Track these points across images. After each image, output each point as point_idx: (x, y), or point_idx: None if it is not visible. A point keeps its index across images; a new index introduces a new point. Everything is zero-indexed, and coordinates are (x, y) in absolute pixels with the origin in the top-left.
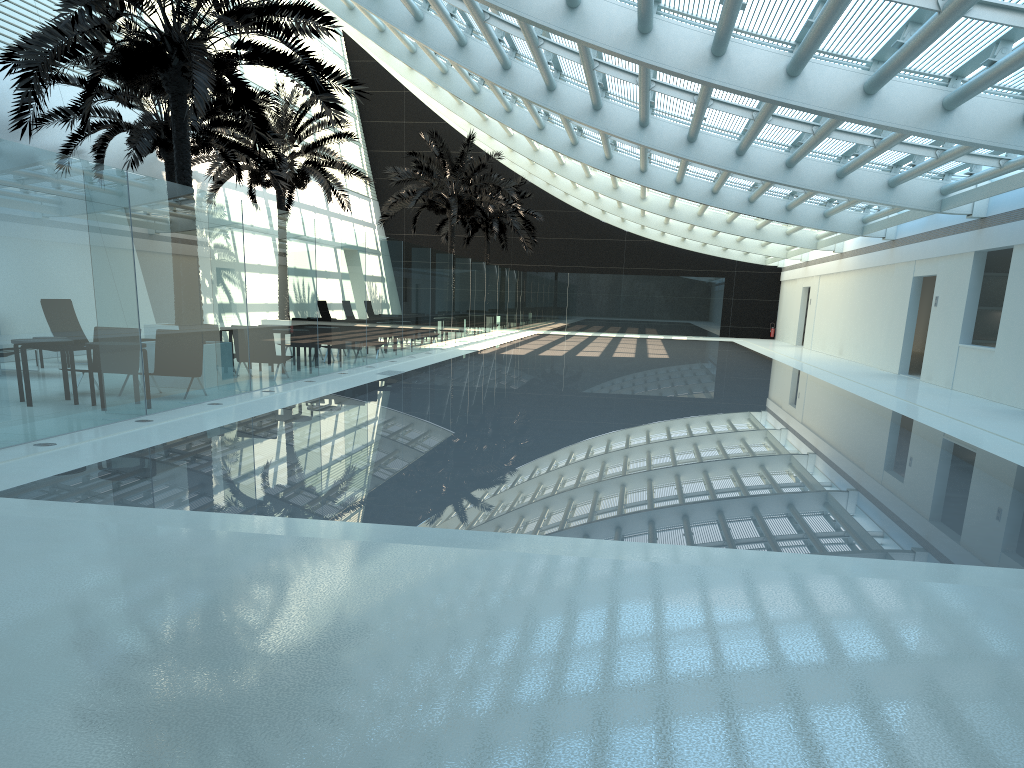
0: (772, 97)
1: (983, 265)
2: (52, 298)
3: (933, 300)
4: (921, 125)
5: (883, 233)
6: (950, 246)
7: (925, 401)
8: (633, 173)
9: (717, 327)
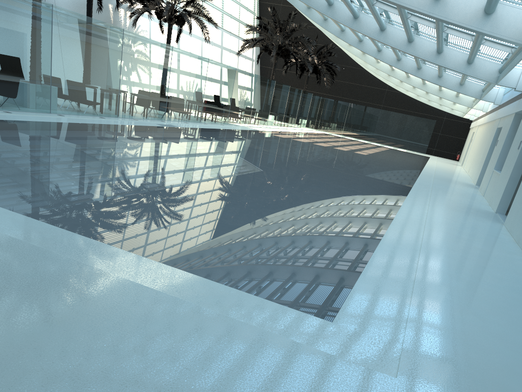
0: None
1: (519, 122)
2: None
3: (496, 142)
4: (418, 6)
5: (493, 100)
6: (510, 109)
7: (442, 196)
8: (354, 41)
9: (425, 148)
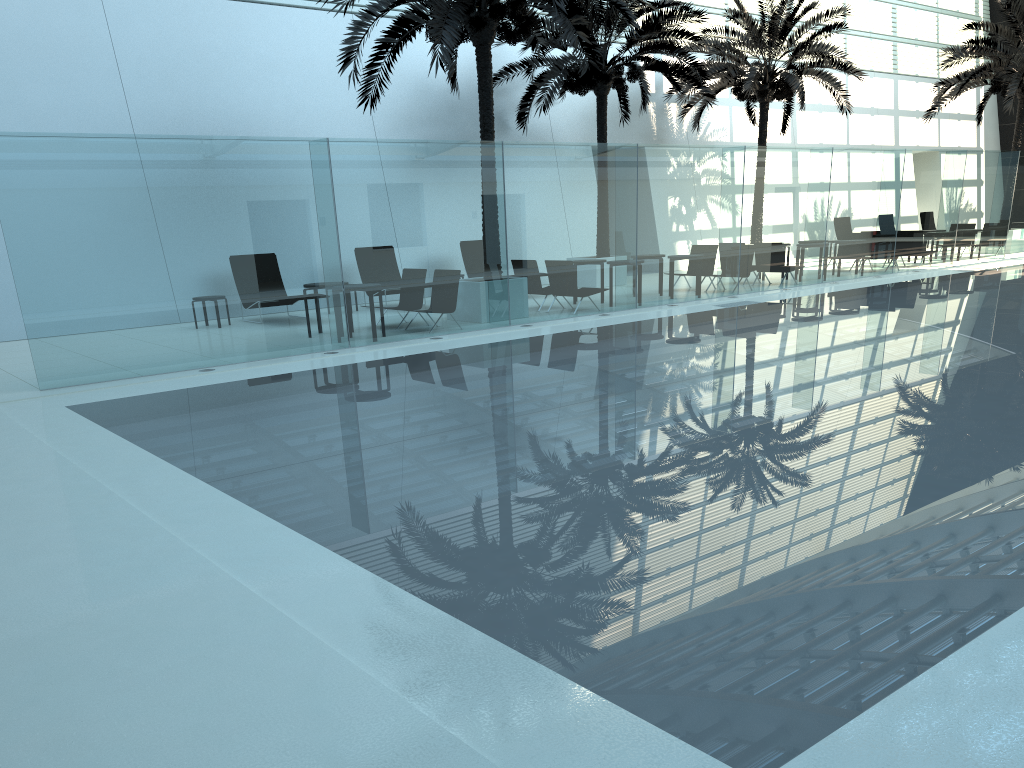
0: None
1: None
2: (232, 255)
3: None
4: None
5: None
6: None
7: None
8: None
9: None
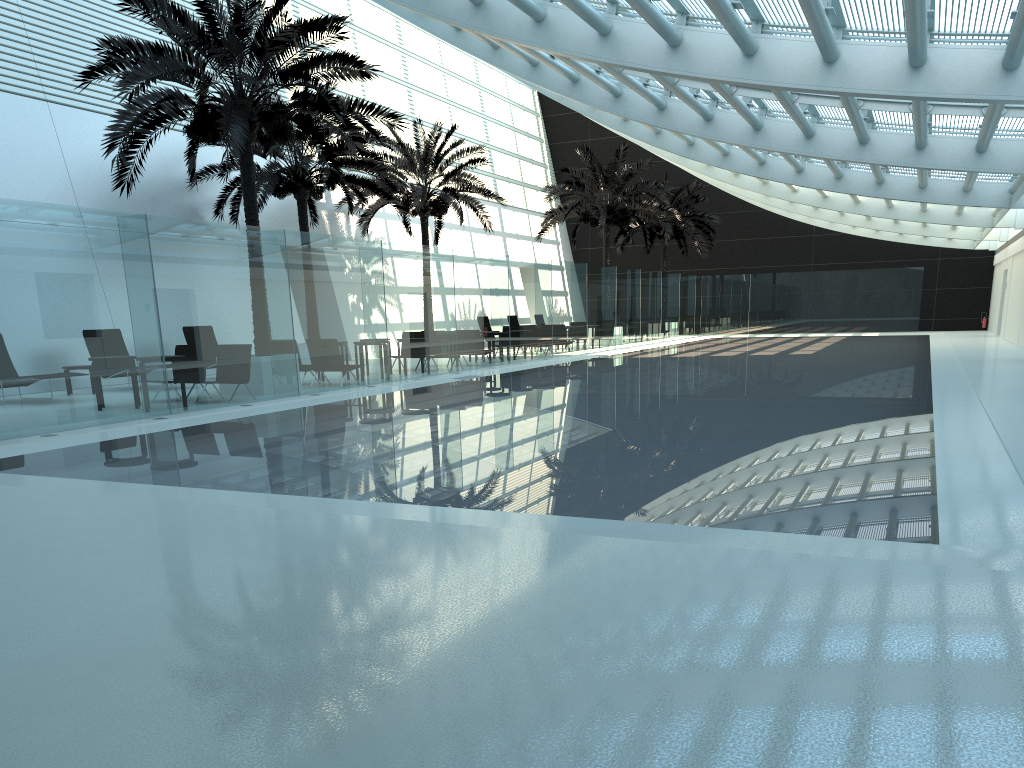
0: (730, 79)
1: None
2: (65, 320)
3: None
4: (887, 87)
5: None
6: None
7: (994, 384)
8: (751, 166)
9: (915, 320)
